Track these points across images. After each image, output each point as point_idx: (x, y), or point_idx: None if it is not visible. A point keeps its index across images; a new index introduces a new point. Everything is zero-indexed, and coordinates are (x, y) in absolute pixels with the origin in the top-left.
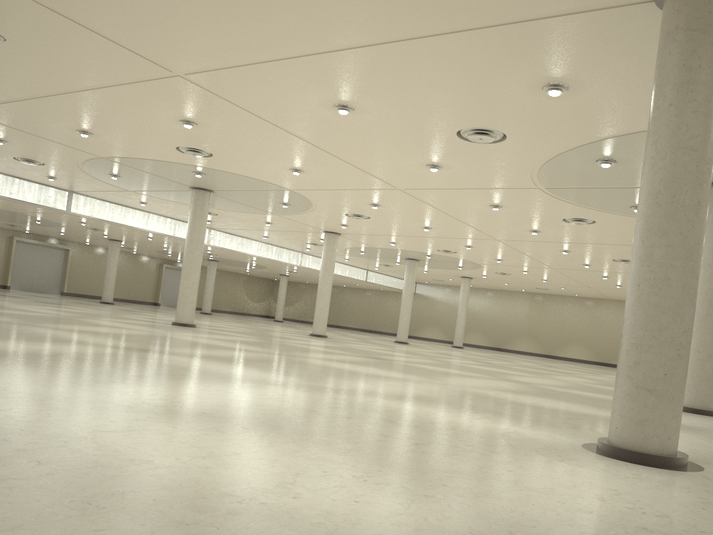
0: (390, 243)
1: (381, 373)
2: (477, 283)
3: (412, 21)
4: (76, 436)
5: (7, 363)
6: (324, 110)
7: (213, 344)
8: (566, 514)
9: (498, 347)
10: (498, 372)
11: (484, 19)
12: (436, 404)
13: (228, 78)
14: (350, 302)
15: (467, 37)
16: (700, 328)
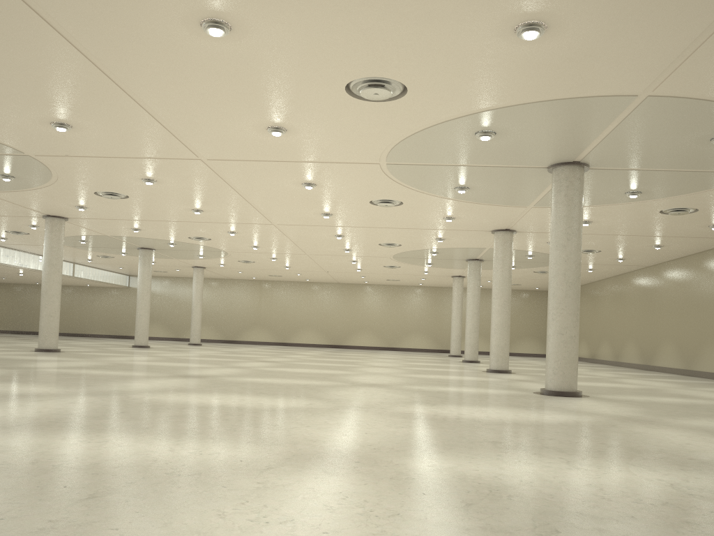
0: (134, 230)
1: (266, 402)
2: (206, 272)
3: None
4: None
5: None
6: (180, 26)
7: None
8: None
9: (230, 339)
10: (322, 374)
11: None
12: (473, 450)
13: None
14: None
15: None
16: (561, 310)
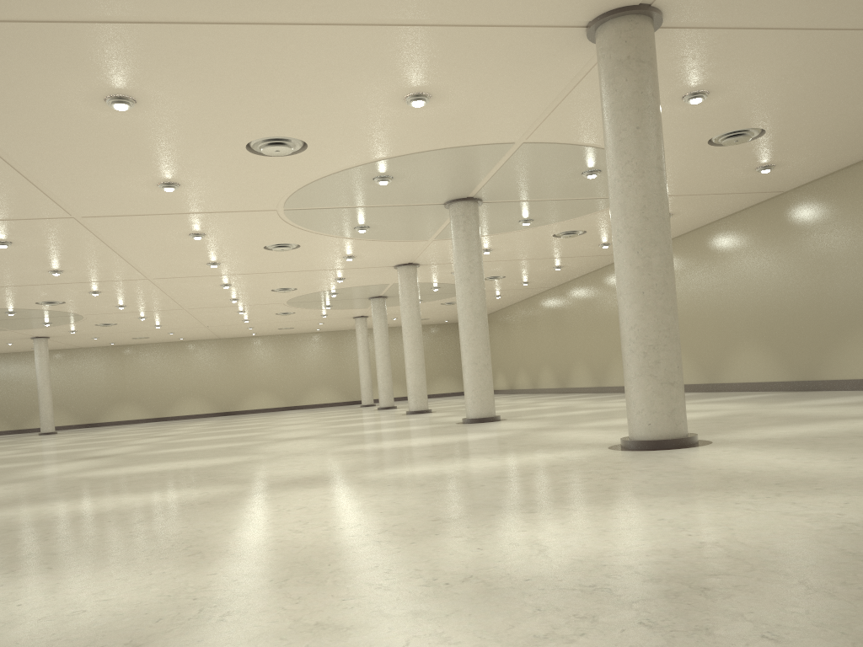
0: None
1: (206, 462)
2: (49, 343)
3: (347, 5)
4: (570, 561)
5: None
6: (81, 101)
7: None
8: (859, 471)
9: (90, 422)
10: (236, 437)
11: (429, 16)
12: (415, 462)
13: None
14: None
15: (388, 33)
16: (473, 341)
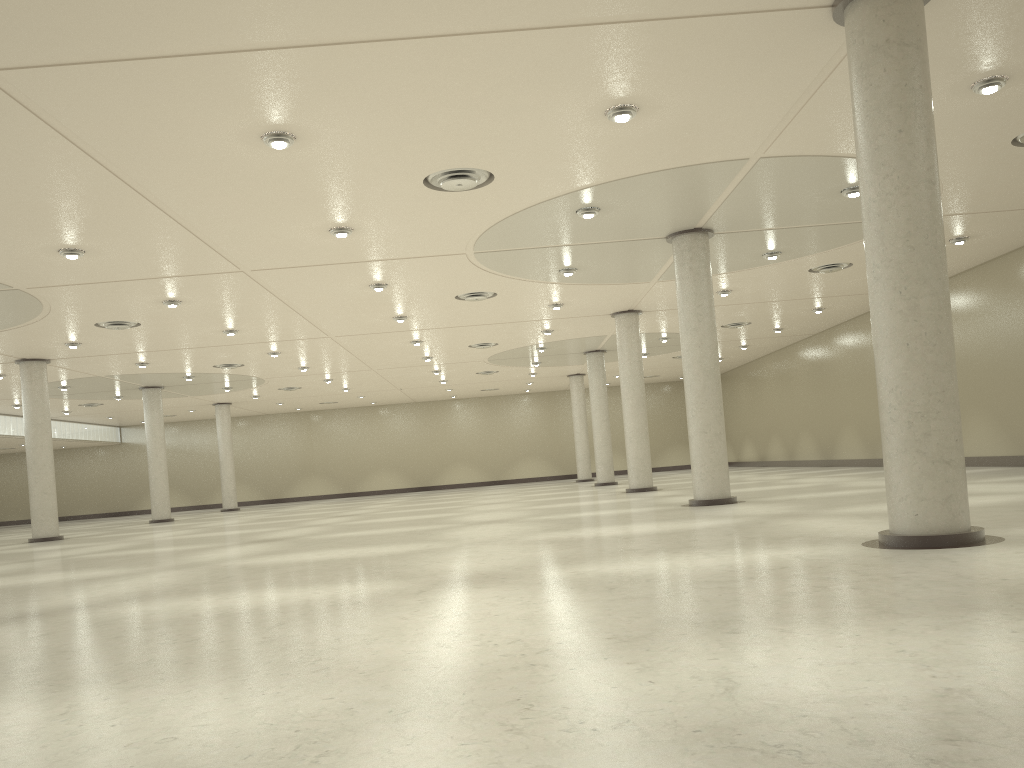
0: (140, 364)
1: (378, 550)
2: (232, 410)
3: (525, 5)
4: (760, 707)
5: (35, 696)
6: (237, 142)
7: (30, 583)
8: None
9: (276, 497)
10: (423, 519)
11: (626, 10)
12: (614, 557)
13: (95, 80)
14: (3, 479)
15: (578, 35)
16: (701, 404)
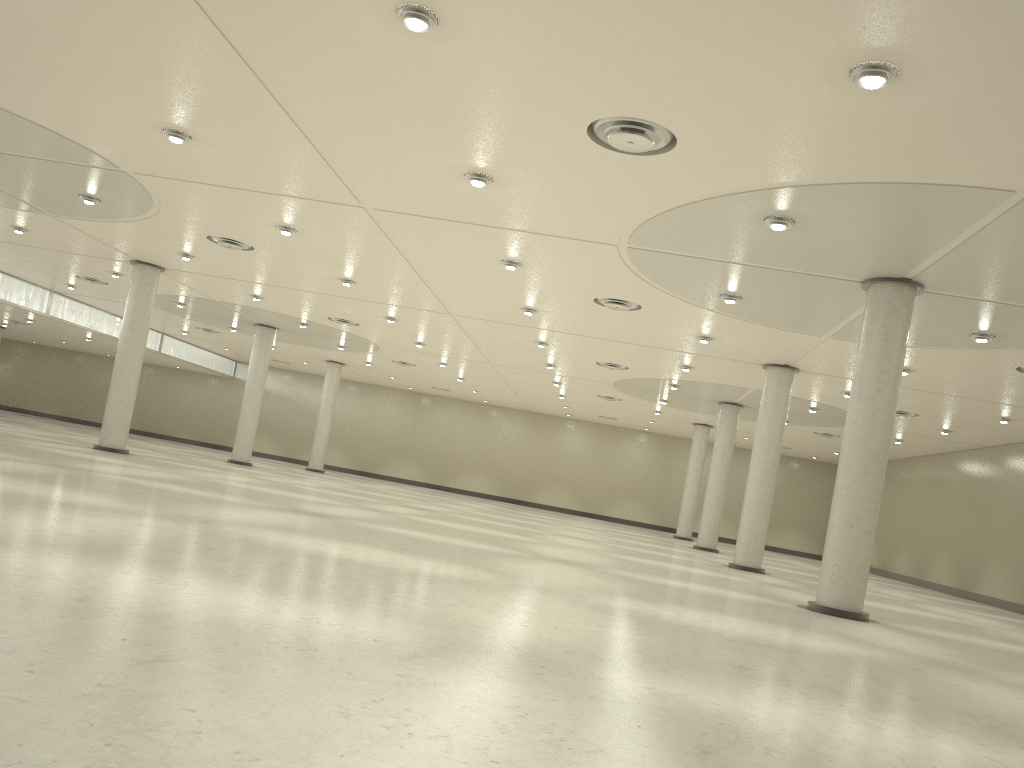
0: (253, 297)
1: (413, 564)
2: (345, 371)
3: None
4: None
5: None
6: (366, 11)
7: (2, 490)
8: None
9: (365, 470)
10: (492, 536)
11: None
12: (711, 675)
13: None
14: None
15: None
16: (855, 491)
